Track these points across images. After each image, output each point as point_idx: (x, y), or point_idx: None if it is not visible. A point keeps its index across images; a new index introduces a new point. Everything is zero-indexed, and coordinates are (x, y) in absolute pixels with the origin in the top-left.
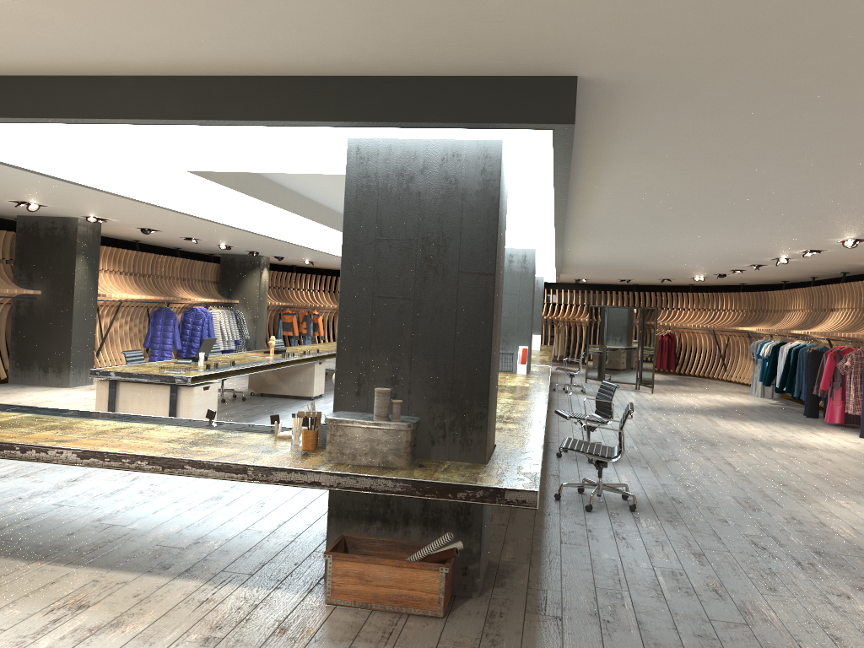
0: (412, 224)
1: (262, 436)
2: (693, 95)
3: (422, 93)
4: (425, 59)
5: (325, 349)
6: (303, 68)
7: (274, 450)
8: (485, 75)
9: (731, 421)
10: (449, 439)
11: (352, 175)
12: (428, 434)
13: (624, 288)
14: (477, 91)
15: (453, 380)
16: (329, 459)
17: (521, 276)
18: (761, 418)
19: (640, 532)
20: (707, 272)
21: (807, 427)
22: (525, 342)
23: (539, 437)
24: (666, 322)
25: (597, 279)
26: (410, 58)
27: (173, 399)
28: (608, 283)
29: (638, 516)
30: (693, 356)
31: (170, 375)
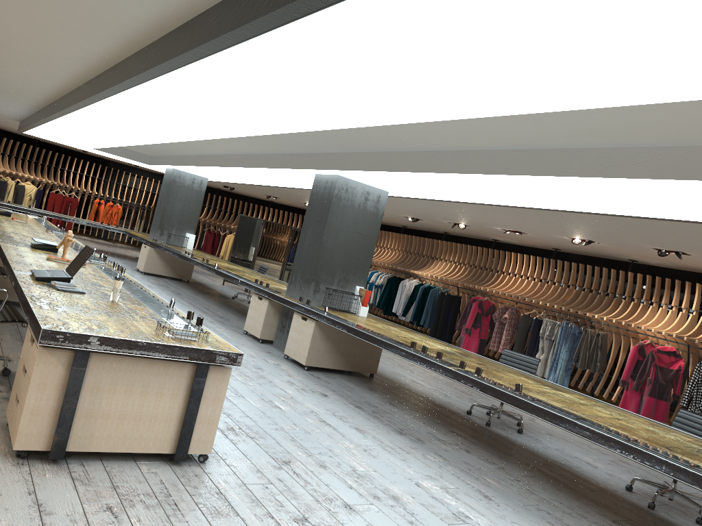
0: None
1: None
2: None
3: None
4: None
5: (51, 238)
6: None
7: None
8: None
9: None
10: None
11: None
12: None
13: None
14: None
15: None
16: None
17: (372, 216)
18: None
19: None
20: None
21: None
22: (362, 282)
23: None
24: None
25: None
26: None
27: (198, 388)
28: None
29: None
30: None
31: (206, 348)
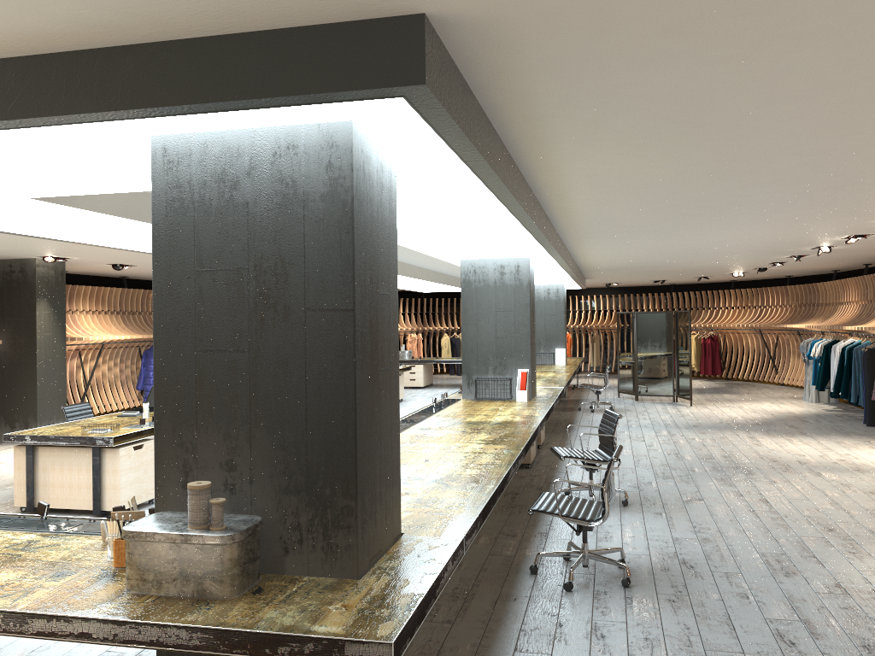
0: (240, 247)
1: (87, 541)
2: (610, 31)
3: (213, 60)
4: (190, 6)
5: None
6: (45, 40)
7: (72, 572)
8: (296, 25)
9: (776, 437)
10: (307, 544)
11: (159, 187)
12: (279, 539)
13: (662, 289)
14: (288, 50)
15: (308, 462)
16: (128, 588)
17: (515, 289)
18: (813, 430)
19: (628, 624)
20: (745, 267)
21: (866, 440)
22: (524, 364)
23: (474, 513)
24: (708, 323)
25: (629, 282)
26: (168, 6)
27: (96, 464)
28: (643, 285)
29: (631, 595)
30: (740, 358)
31: (91, 435)
